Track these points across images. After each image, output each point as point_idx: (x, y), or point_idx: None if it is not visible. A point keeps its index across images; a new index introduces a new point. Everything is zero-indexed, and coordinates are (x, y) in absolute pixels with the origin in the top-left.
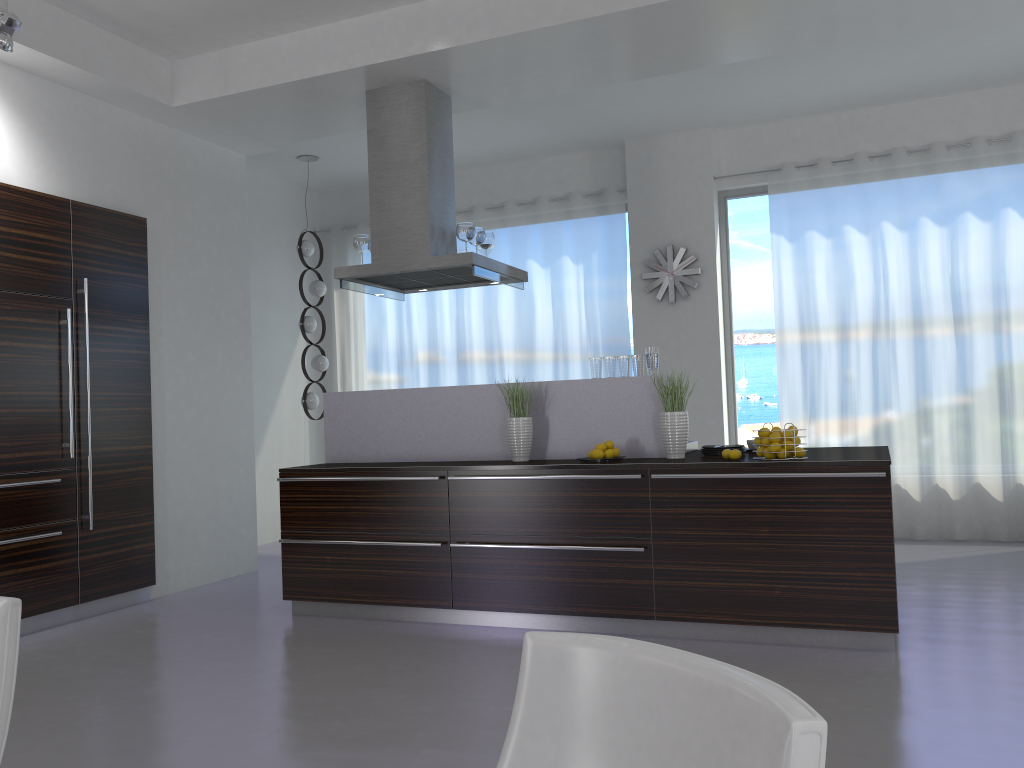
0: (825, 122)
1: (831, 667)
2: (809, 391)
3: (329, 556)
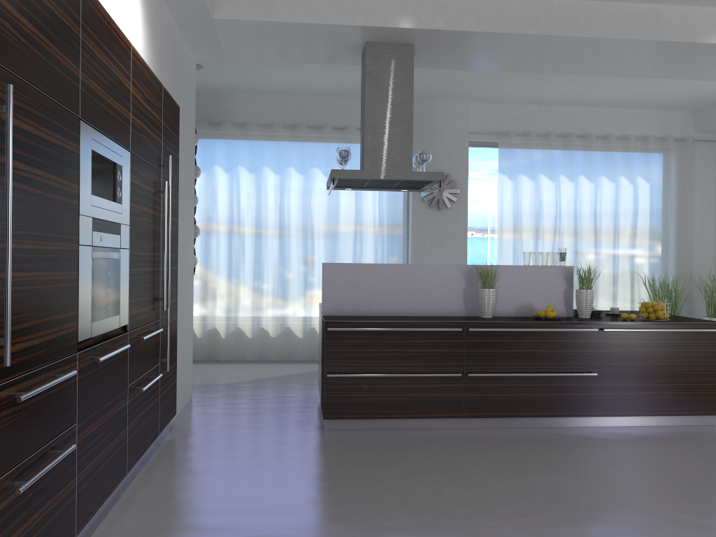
0: (532, 109)
1: (715, 436)
2: None
3: (366, 385)
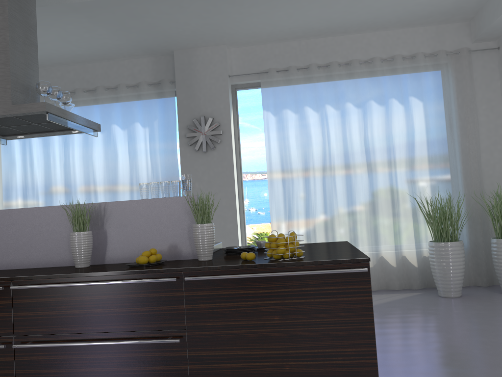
0: (292, 46)
1: None
2: (287, 205)
3: None
